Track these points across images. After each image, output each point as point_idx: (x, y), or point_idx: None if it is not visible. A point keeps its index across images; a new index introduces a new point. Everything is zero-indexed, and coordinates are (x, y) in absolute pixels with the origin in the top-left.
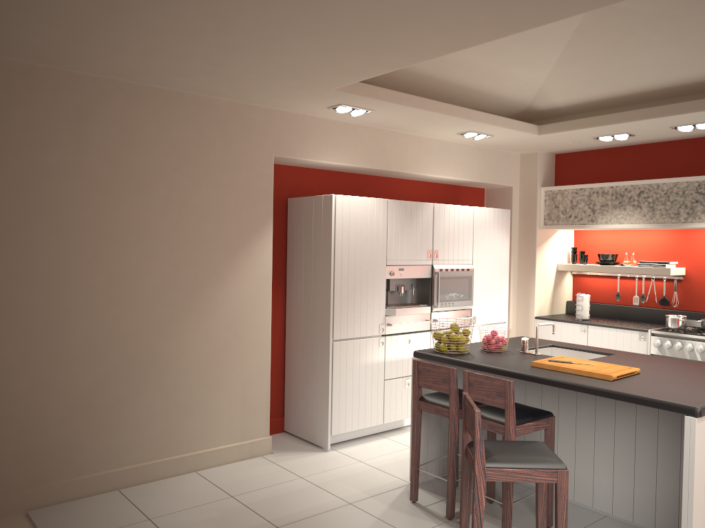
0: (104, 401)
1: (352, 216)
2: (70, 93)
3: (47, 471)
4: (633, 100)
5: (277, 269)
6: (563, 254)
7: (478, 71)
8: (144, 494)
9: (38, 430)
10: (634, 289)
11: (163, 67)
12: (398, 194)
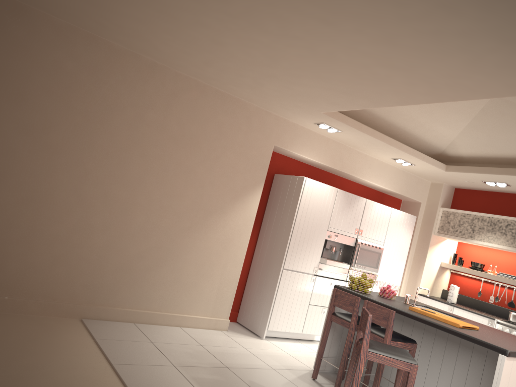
0: (140, 266)
1: (313, 194)
2: (170, 82)
3: (98, 298)
4: (512, 161)
5: (257, 216)
6: (447, 256)
7: (413, 121)
8: (148, 329)
9: (100, 271)
10: (492, 291)
11: (227, 79)
12: (344, 189)
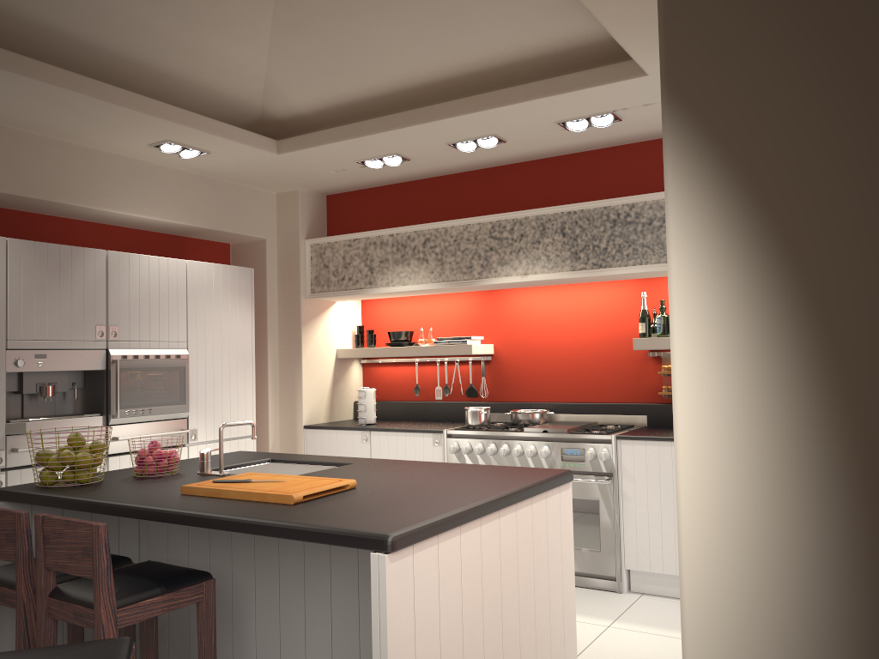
0: None
1: None
2: None
3: None
4: (395, 102)
5: None
6: (346, 335)
7: (145, 31)
8: None
9: None
10: (436, 377)
11: None
12: (69, 243)
